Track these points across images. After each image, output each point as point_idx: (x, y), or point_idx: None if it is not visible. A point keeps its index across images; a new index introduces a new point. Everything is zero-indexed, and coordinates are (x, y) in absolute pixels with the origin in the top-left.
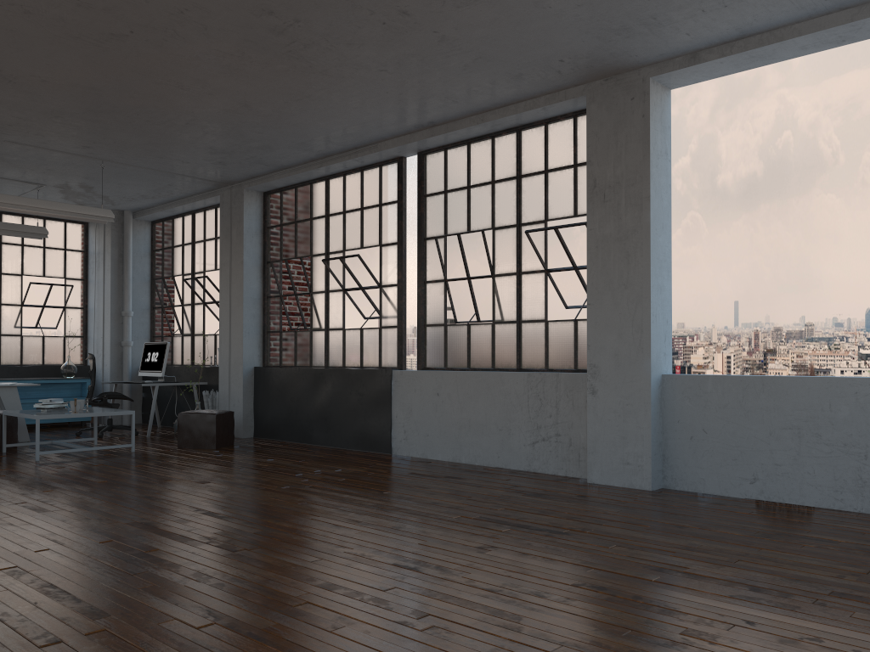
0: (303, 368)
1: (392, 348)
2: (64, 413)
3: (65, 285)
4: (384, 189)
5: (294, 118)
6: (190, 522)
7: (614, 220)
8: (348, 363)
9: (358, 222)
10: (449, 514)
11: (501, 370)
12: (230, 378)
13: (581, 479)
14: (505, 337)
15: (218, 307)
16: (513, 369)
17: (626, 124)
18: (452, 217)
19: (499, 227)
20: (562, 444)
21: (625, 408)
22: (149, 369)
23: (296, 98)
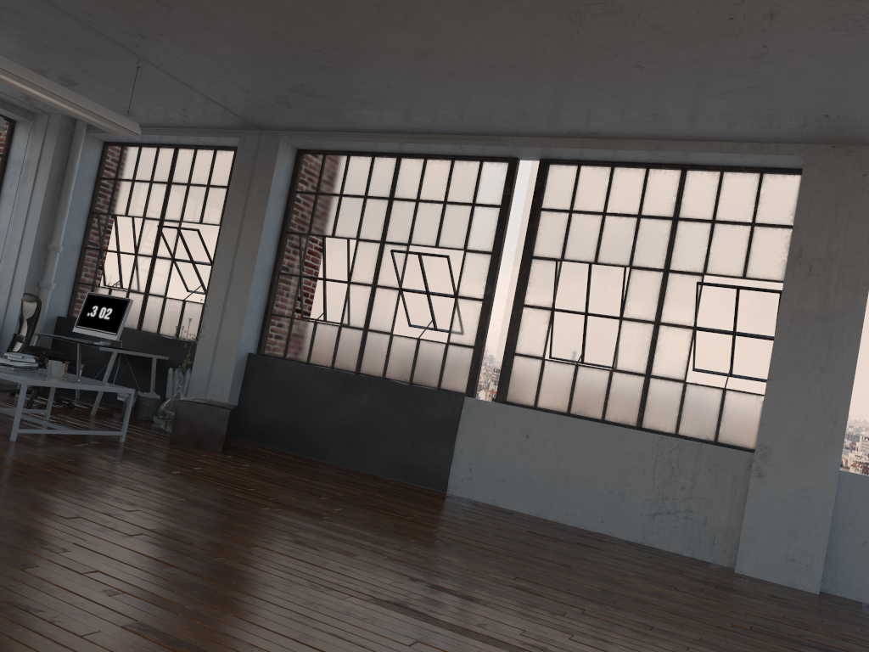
0: (328, 368)
1: (460, 370)
2: (49, 378)
3: None
4: (482, 188)
5: (455, 84)
6: (449, 606)
7: (819, 297)
8: (391, 375)
9: (437, 217)
10: (713, 618)
11: (616, 424)
12: (214, 360)
13: (716, 565)
14: (625, 389)
15: (194, 269)
16: (632, 427)
17: (852, 199)
18: (575, 242)
19: (640, 267)
20: (692, 522)
21: (799, 500)
22: (93, 327)
23: (495, 63)
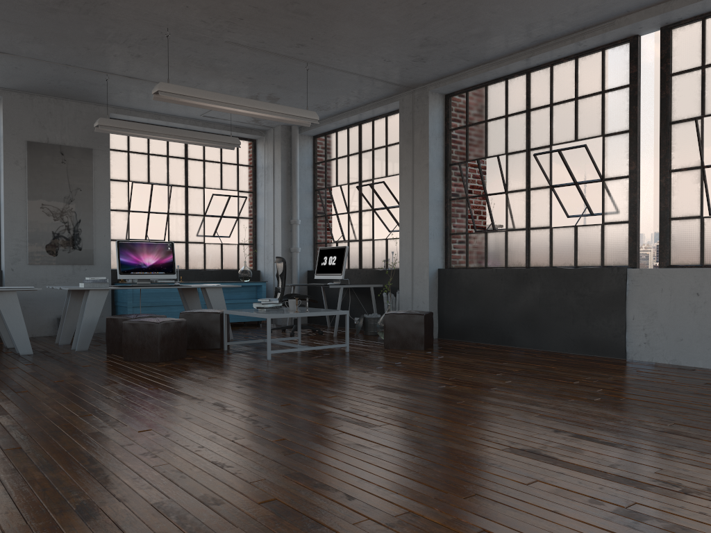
0: (502, 268)
1: (619, 245)
2: (287, 312)
3: (241, 197)
4: (608, 74)
5: None
6: (585, 451)
7: None
8: (557, 263)
9: (571, 114)
10: None
11: None
12: (413, 280)
13: None
14: None
15: (388, 213)
16: None
17: None
18: None
19: None
20: None
21: None
22: (326, 272)
23: None
